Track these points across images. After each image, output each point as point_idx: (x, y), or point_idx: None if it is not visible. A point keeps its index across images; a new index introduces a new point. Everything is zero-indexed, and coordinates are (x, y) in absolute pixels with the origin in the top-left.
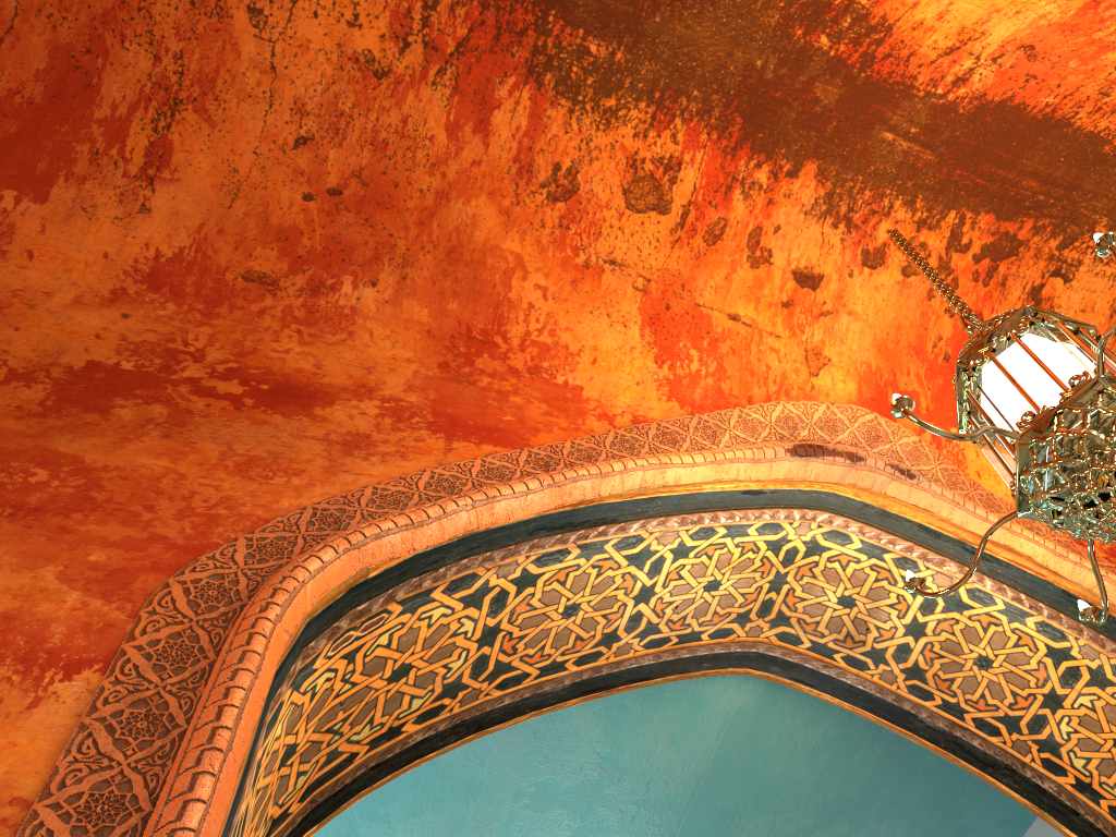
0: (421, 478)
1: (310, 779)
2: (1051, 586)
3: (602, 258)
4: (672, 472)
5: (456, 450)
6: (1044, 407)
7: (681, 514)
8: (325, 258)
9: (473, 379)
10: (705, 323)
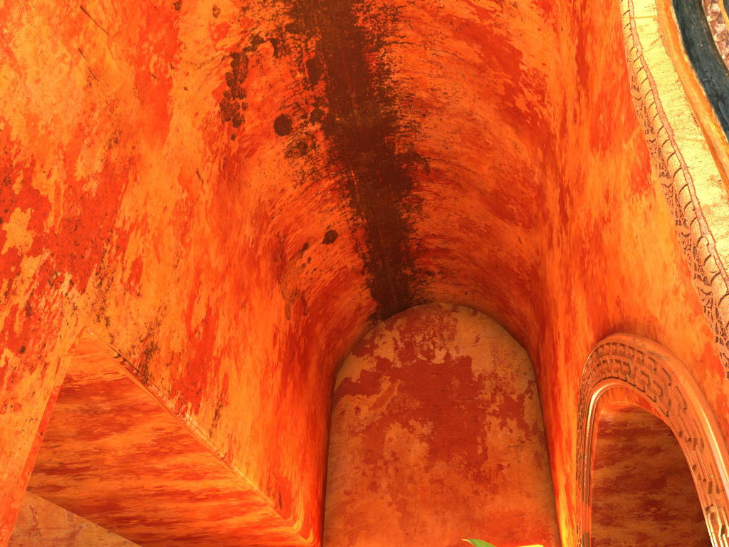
0: None
1: None
2: None
3: None
4: None
5: None
6: None
7: None
8: None
9: None
10: None
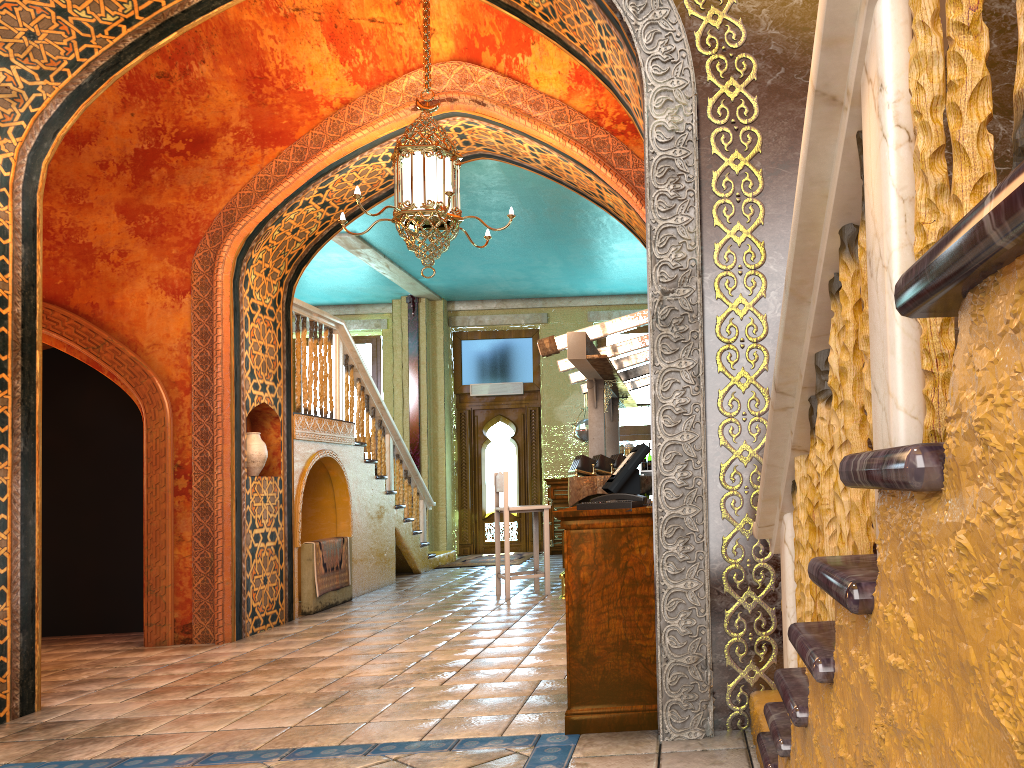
0: (254, 183)
1: (286, 264)
2: (567, 155)
3: (291, 9)
4: (355, 142)
5: (266, 156)
6: (395, 211)
7: (378, 145)
8: (179, 55)
9: (265, 102)
10: (358, 29)
